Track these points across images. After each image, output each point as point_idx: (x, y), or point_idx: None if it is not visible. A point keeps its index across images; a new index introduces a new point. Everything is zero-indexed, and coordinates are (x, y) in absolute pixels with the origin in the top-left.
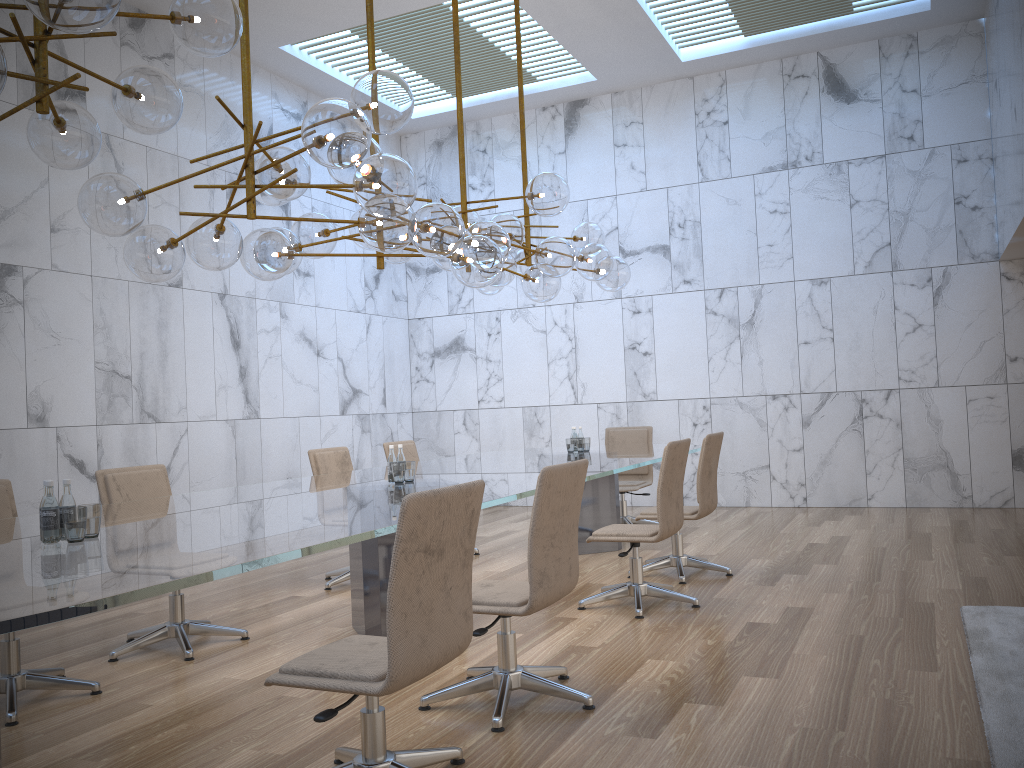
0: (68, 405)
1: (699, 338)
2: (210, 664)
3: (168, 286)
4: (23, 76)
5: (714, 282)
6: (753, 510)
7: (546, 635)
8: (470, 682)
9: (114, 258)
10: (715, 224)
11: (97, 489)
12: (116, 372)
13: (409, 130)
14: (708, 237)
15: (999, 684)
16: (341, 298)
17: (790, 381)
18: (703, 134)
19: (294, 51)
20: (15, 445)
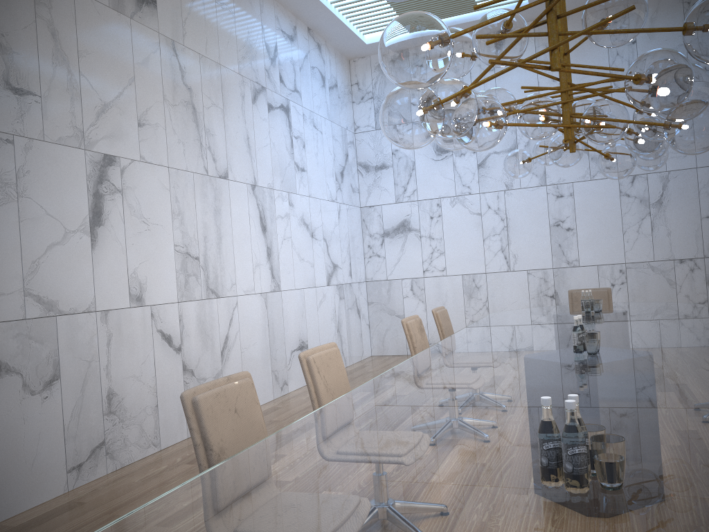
0: (157, 285)
1: (615, 215)
2: None
3: (218, 178)
4: None
5: None
6: None
7: None
8: None
9: (182, 152)
10: None
11: (181, 360)
12: (189, 254)
13: (358, 55)
14: None
15: None
16: (323, 190)
17: (695, 248)
18: (614, 52)
19: None
20: (122, 324)
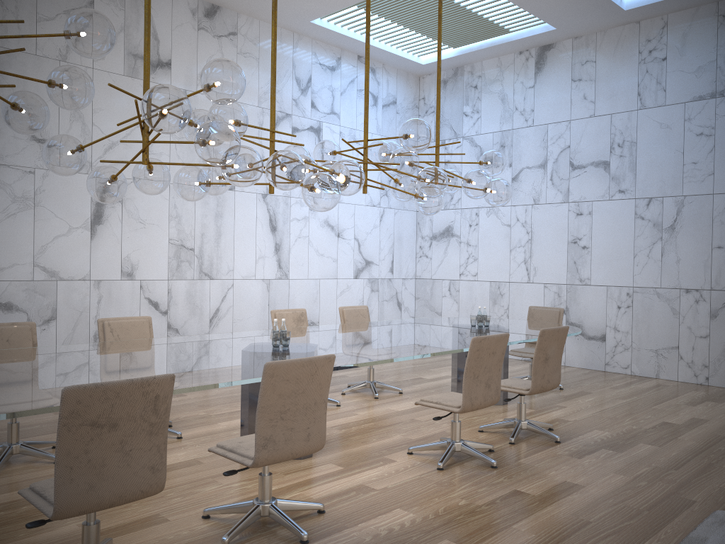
0: (149, 266)
1: (628, 238)
2: None
3: None
4: None
5: (644, 192)
6: (657, 382)
7: (357, 472)
8: (236, 505)
9: None
10: (648, 144)
11: (166, 320)
12: (183, 246)
13: (424, 72)
14: (641, 155)
15: None
16: (360, 196)
17: (702, 278)
18: (644, 69)
19: (323, 23)
20: (112, 290)
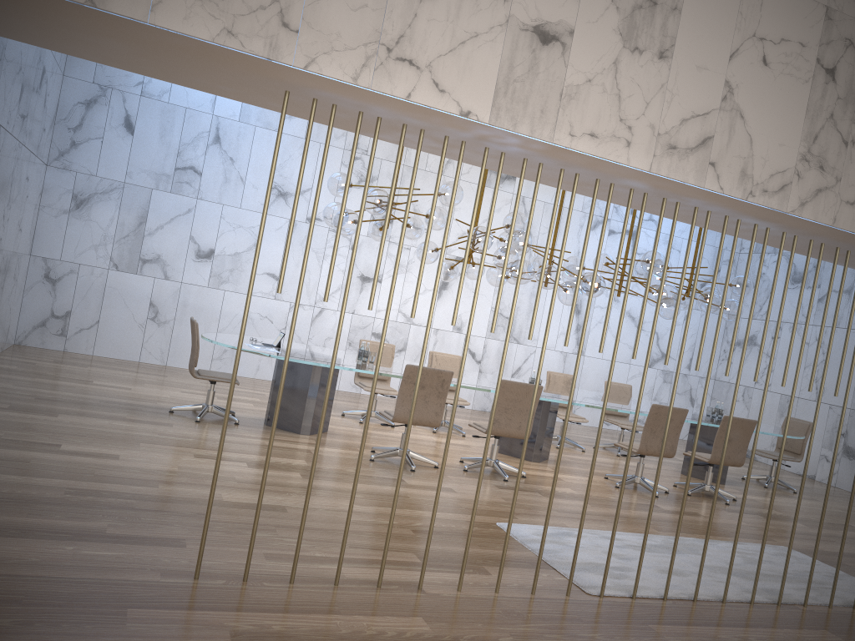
0: (473, 325)
1: None
2: (436, 435)
3: None
4: (376, 220)
5: None
6: None
7: (560, 474)
8: (477, 458)
9: None
10: None
11: (478, 368)
12: (501, 314)
13: None
14: None
15: (659, 537)
16: None
17: None
18: None
19: None
20: (445, 338)
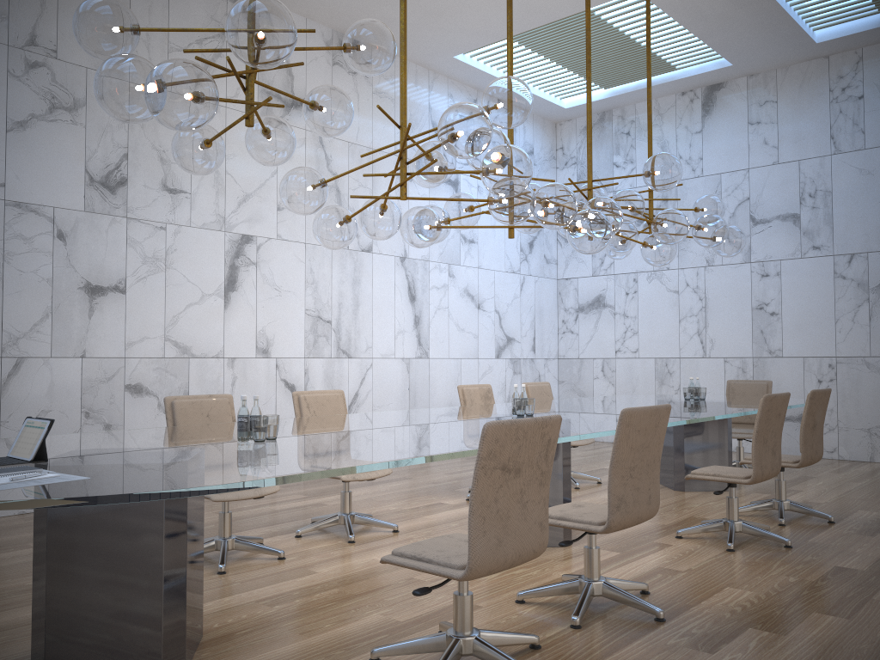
0: (285, 341)
1: (826, 300)
2: (365, 547)
3: (361, 251)
4: (234, 101)
5: (844, 248)
6: (876, 465)
7: (640, 556)
8: (559, 585)
9: None
10: (846, 193)
11: None
12: (320, 317)
13: (563, 118)
14: (839, 206)
15: None
16: (499, 261)
17: None
18: (837, 109)
19: (466, 59)
20: (247, 370)
